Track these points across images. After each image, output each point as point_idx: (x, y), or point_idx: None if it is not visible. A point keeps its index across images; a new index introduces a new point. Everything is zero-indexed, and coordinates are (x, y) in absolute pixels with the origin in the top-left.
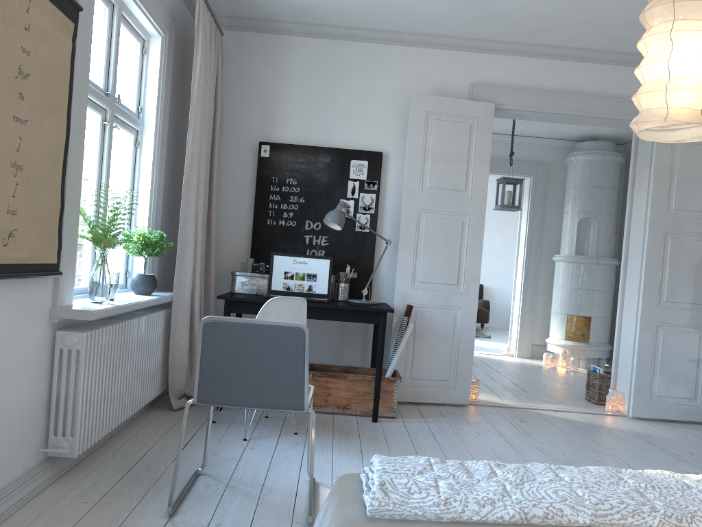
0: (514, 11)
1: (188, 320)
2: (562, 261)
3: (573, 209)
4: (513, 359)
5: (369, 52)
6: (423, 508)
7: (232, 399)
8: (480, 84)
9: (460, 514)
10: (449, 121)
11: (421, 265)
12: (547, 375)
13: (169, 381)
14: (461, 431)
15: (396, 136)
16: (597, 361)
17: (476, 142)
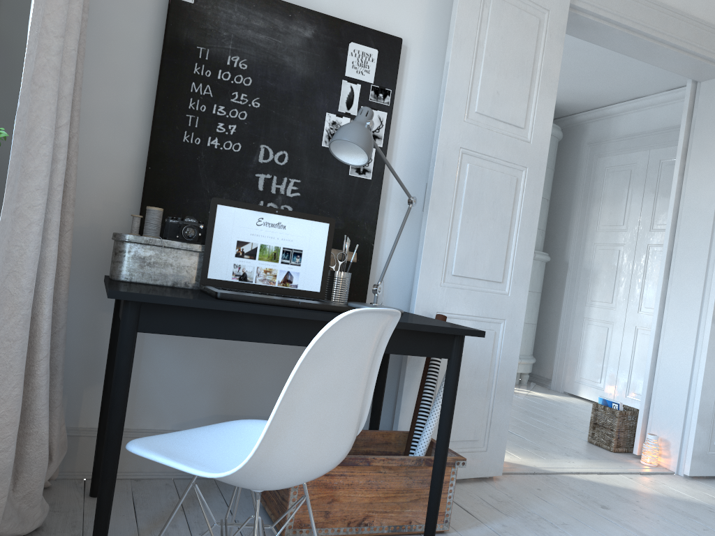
0: None
1: (25, 351)
2: None
3: None
4: None
5: None
6: None
7: None
8: None
9: None
10: (513, 5)
11: (457, 247)
12: None
13: None
14: None
15: (422, 17)
16: (519, 376)
17: (543, 51)
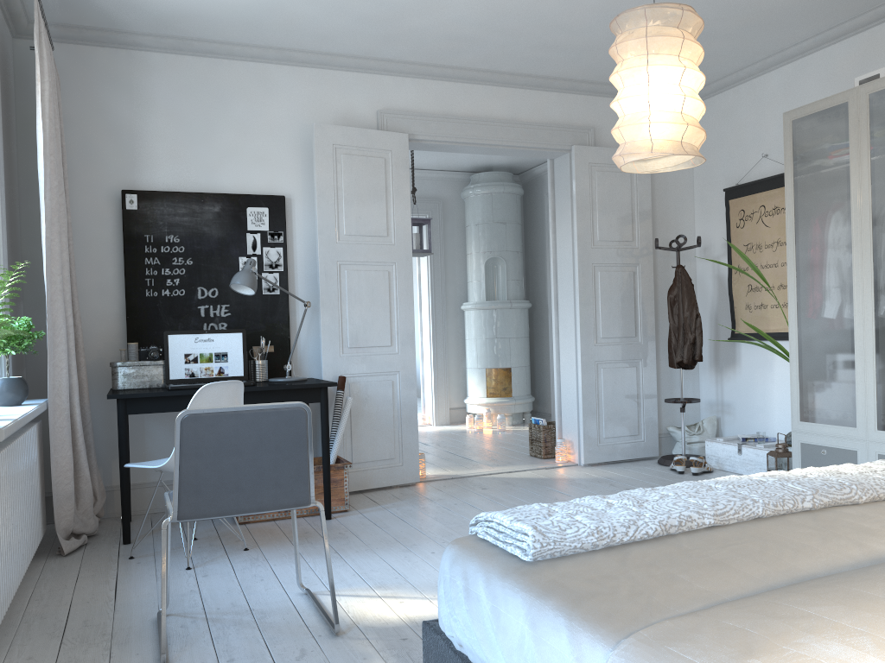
0: (427, 29)
1: (70, 432)
2: (473, 309)
3: (478, 249)
4: (433, 429)
5: (253, 73)
6: (580, 539)
7: (223, 507)
8: (389, 112)
9: (612, 538)
10: (360, 155)
11: (348, 328)
12: (478, 438)
13: (54, 517)
14: (428, 510)
15: (298, 176)
16: (522, 415)
17: (393, 179)
